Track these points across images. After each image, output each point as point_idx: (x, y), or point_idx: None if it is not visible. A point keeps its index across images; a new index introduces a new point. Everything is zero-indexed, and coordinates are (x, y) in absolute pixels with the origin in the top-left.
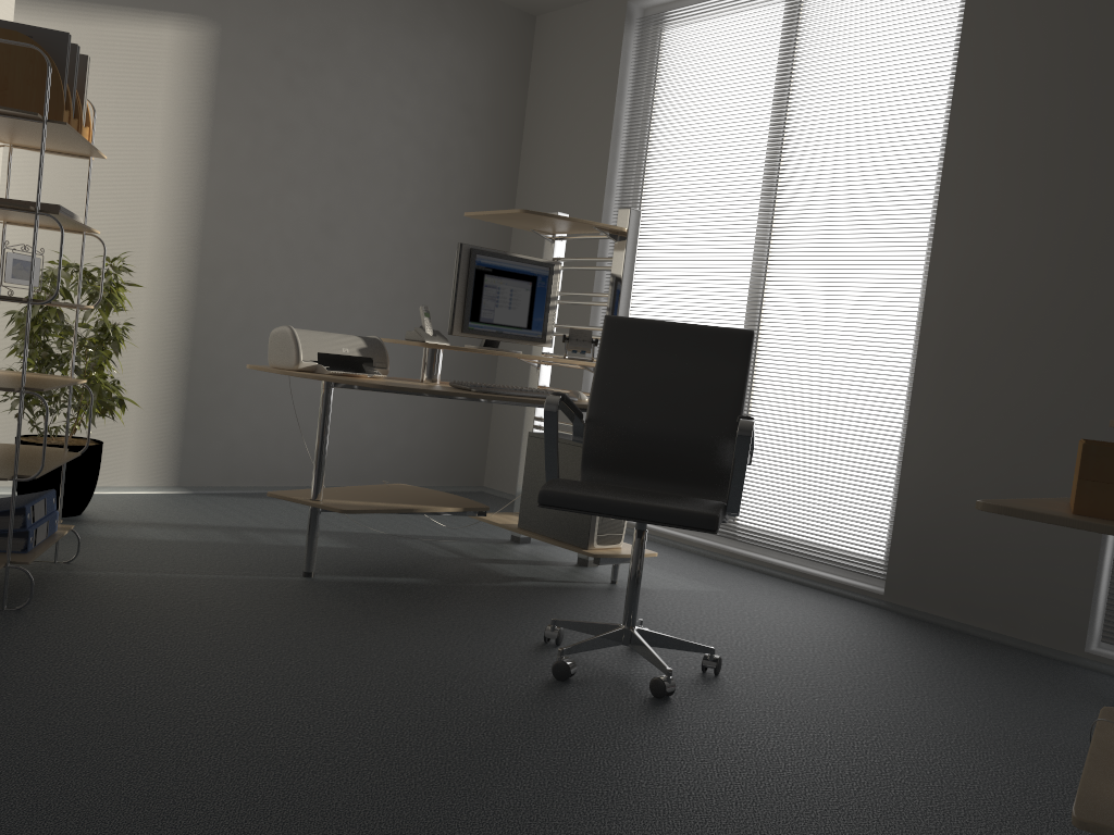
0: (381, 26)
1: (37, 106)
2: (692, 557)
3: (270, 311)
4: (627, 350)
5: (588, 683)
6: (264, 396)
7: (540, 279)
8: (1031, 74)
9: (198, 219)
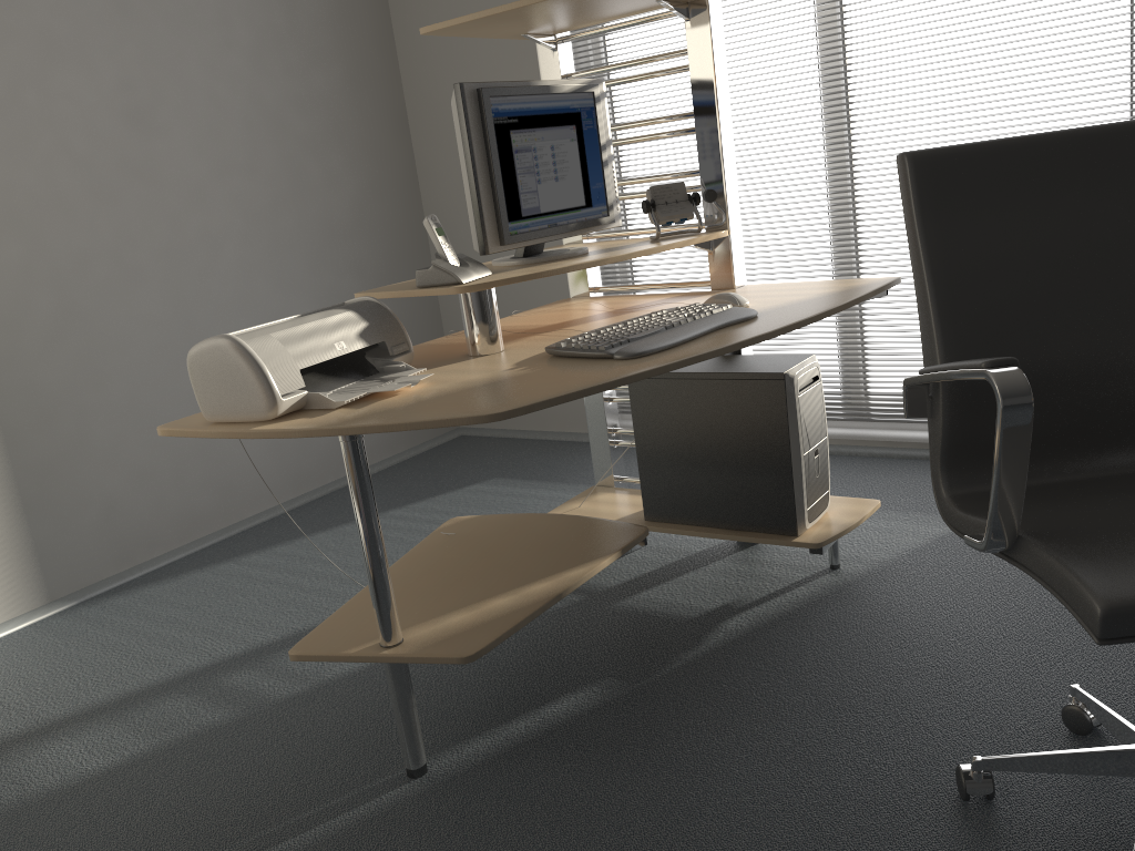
0: None
1: None
2: (839, 463)
3: (94, 280)
4: (975, 214)
5: None
6: (133, 415)
7: (584, 117)
8: None
9: None
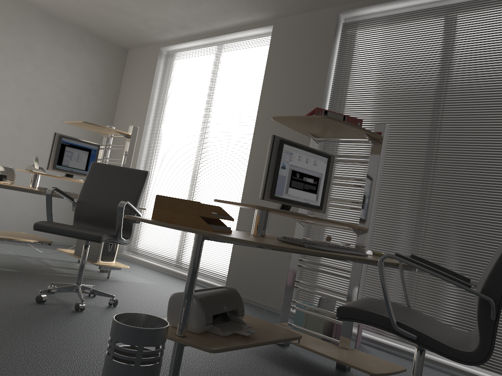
0: (53, 46)
1: None
2: (159, 273)
3: None
4: (98, 175)
5: (50, 304)
6: None
7: (93, 151)
8: (284, 88)
9: None
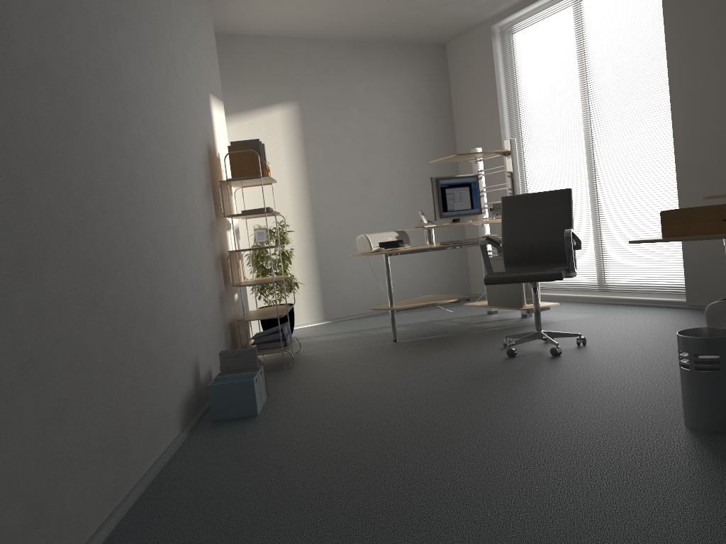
0: (370, 77)
1: (254, 171)
2: (584, 304)
3: (348, 228)
4: (514, 210)
5: (523, 356)
6: (354, 269)
7: (472, 184)
8: (701, 19)
9: (308, 193)
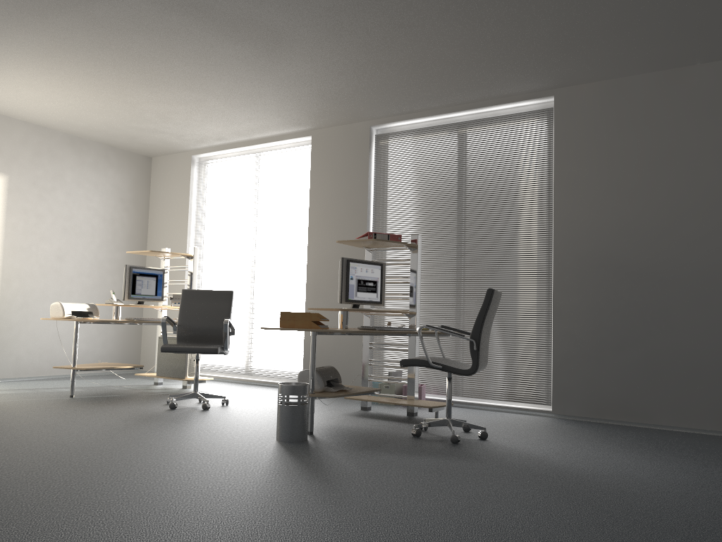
0: (81, 168)
1: None
2: (232, 383)
3: (34, 296)
4: (190, 300)
5: (181, 409)
6: (33, 335)
7: (159, 276)
8: (331, 195)
9: (0, 258)
